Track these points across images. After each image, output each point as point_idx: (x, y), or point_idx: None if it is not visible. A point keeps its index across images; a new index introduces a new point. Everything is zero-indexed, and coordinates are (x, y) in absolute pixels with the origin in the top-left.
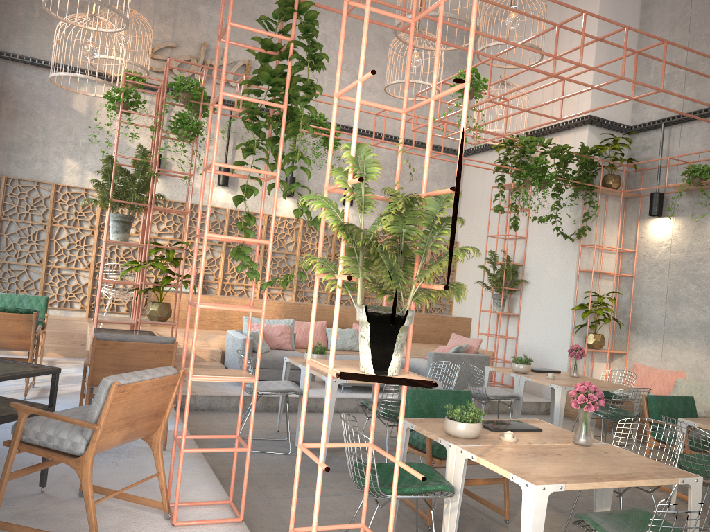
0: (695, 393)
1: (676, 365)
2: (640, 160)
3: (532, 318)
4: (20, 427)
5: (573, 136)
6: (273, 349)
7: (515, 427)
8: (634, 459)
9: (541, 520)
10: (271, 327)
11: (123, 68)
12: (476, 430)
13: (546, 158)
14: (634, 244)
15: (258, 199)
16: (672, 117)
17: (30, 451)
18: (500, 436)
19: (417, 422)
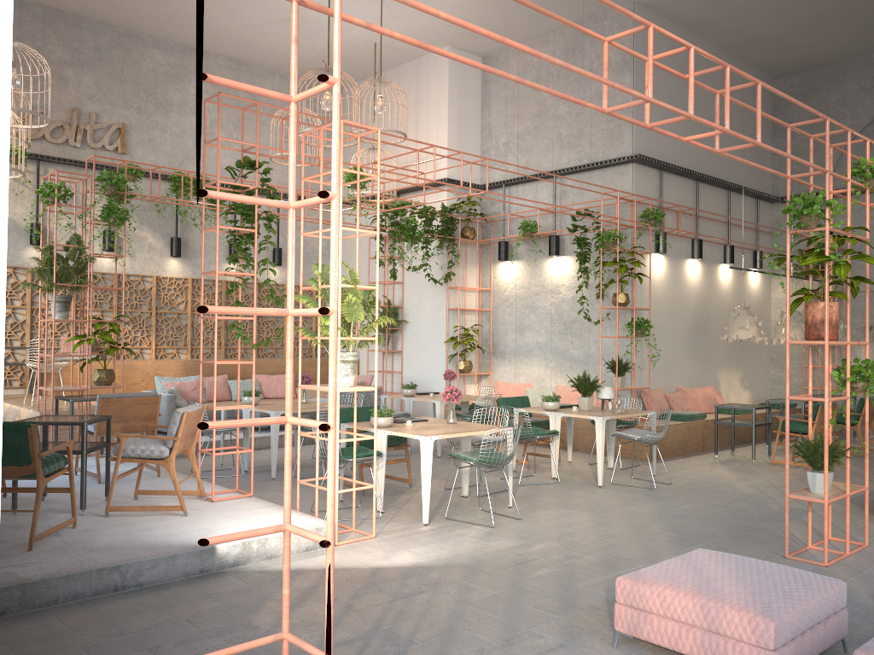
0: (538, 397)
1: (525, 378)
2: (489, 213)
3: (413, 352)
4: (122, 446)
5: (436, 194)
6: (189, 403)
7: (412, 420)
8: (479, 425)
9: (430, 454)
10: (184, 384)
11: (23, 152)
12: (390, 421)
13: (415, 218)
14: (489, 284)
15: (144, 262)
16: (510, 180)
17: (130, 460)
18: (404, 423)
19: (351, 424)
